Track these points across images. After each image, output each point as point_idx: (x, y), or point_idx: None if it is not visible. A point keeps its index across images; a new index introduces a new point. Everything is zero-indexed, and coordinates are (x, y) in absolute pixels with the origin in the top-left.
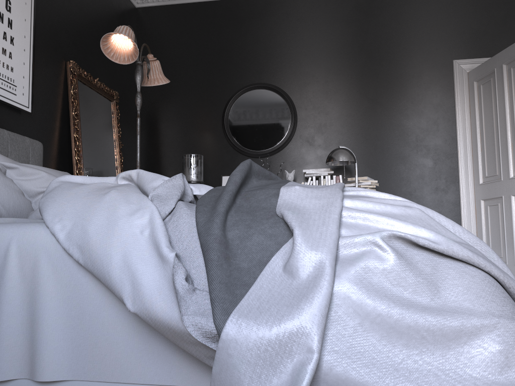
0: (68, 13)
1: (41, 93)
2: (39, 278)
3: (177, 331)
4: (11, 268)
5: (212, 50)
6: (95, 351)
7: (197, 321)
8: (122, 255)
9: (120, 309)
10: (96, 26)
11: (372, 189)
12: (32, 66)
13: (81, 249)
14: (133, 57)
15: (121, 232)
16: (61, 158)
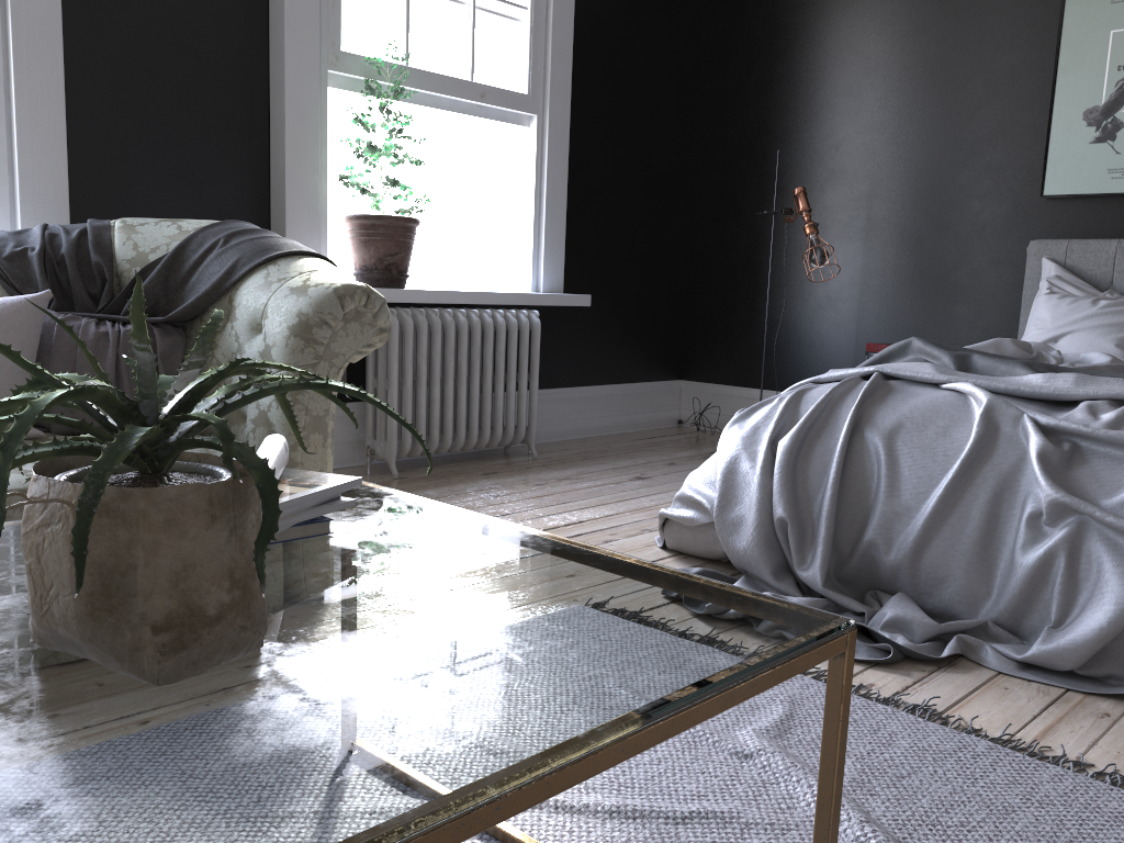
0: None
1: None
2: None
3: None
4: None
5: None
6: None
7: None
8: None
9: None
10: None
11: None
12: None
13: None
14: None
15: None
16: None
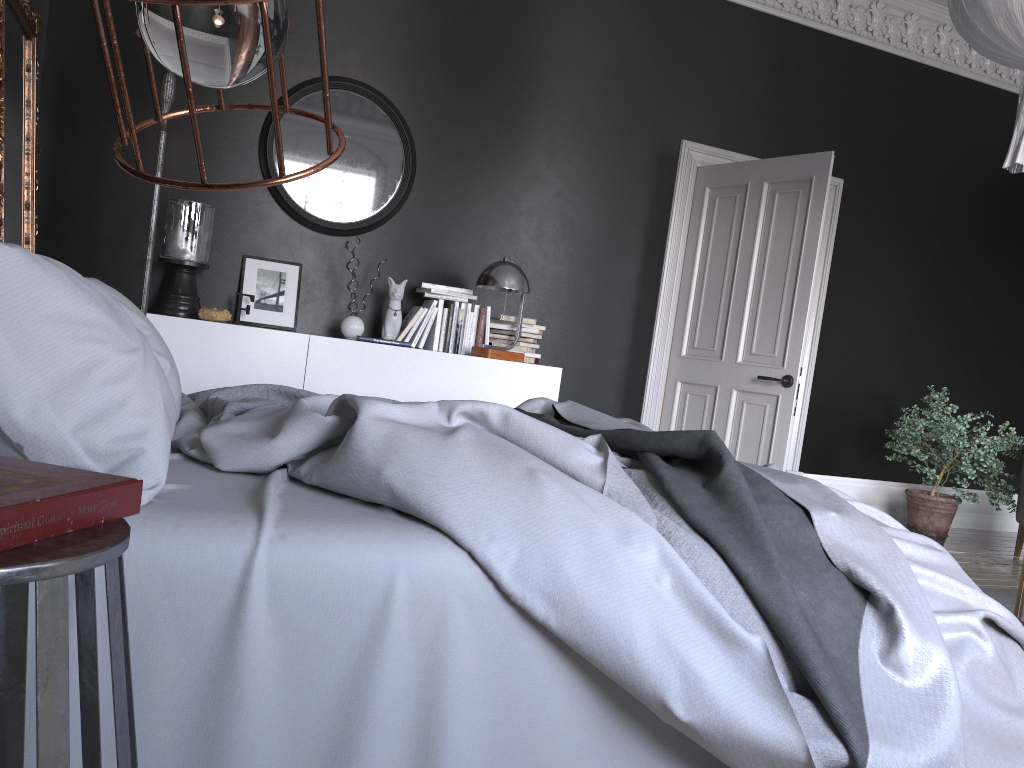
0: None
1: None
2: (449, 642)
3: (780, 757)
4: (397, 623)
5: None
6: (530, 761)
7: (823, 747)
8: (650, 624)
9: (579, 692)
10: None
11: (535, 341)
12: None
13: (555, 601)
14: None
15: (630, 580)
16: None
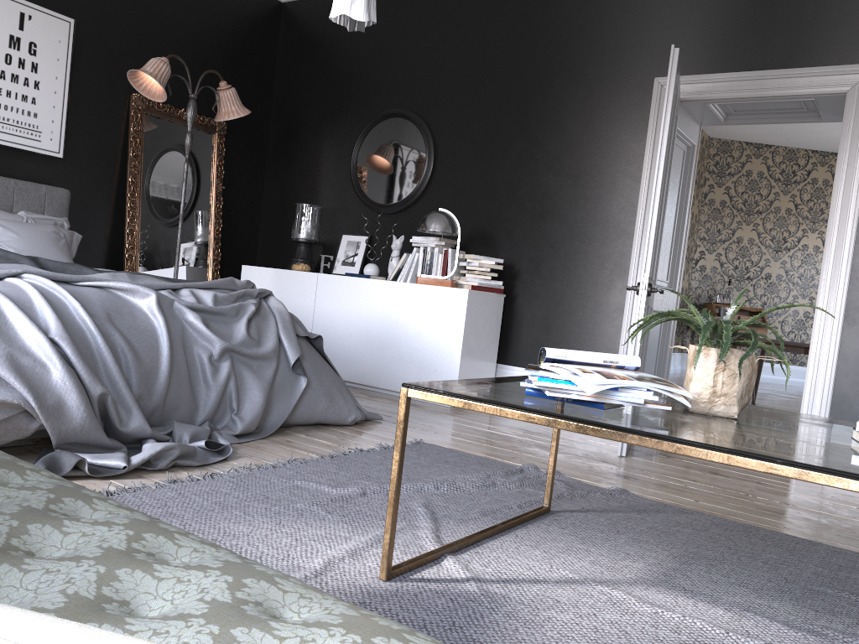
0: (138, 37)
1: (85, 135)
2: None
3: None
4: None
5: (354, 60)
6: None
7: None
8: None
9: None
10: (192, 43)
11: (488, 274)
12: (66, 108)
13: None
14: (164, 94)
15: None
16: (115, 204)
